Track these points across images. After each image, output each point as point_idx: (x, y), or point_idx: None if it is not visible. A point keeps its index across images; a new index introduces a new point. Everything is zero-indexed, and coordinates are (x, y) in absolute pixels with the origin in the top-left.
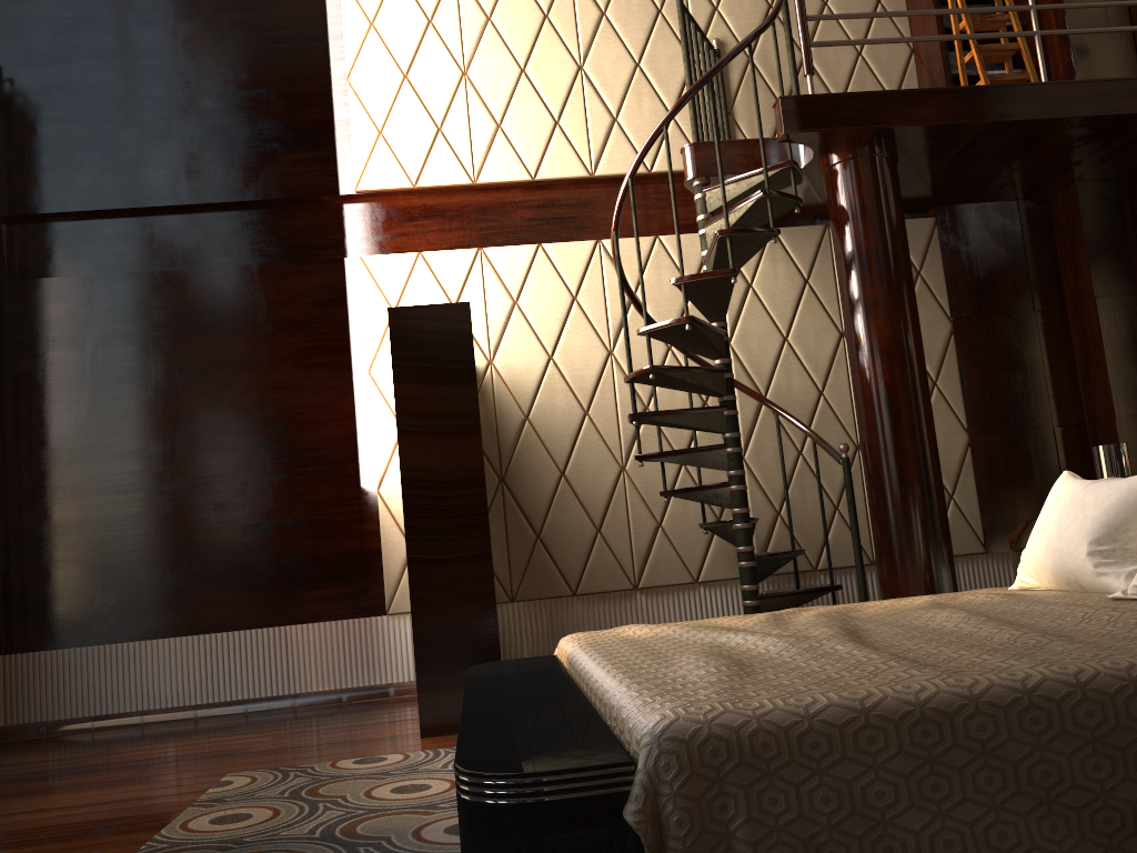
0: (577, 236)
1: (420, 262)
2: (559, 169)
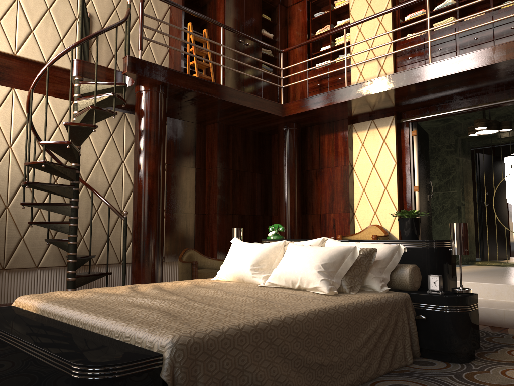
0: None
1: None
2: None
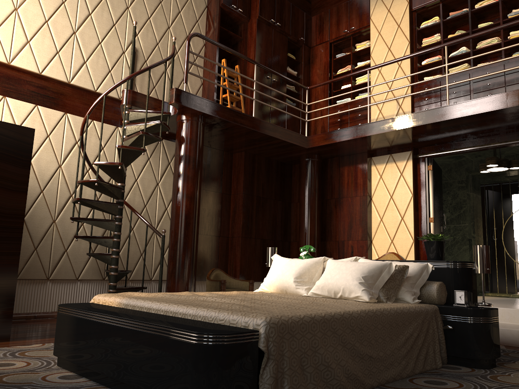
0: (54, 107)
1: None
2: (54, 74)
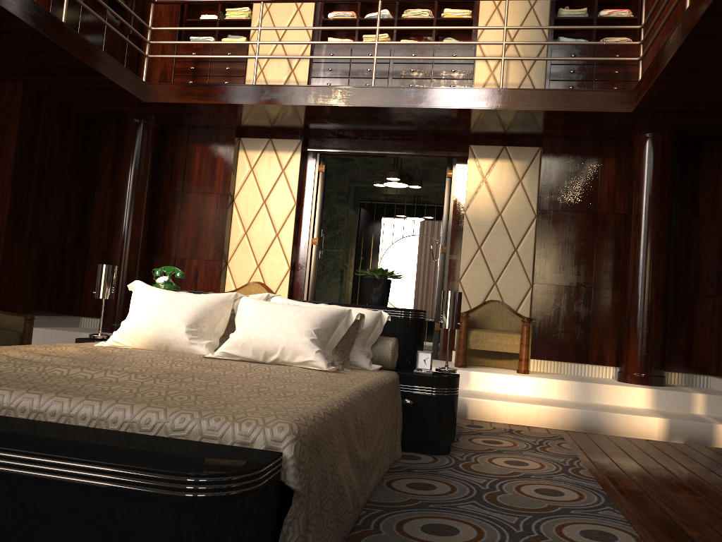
0: None
1: None
2: None
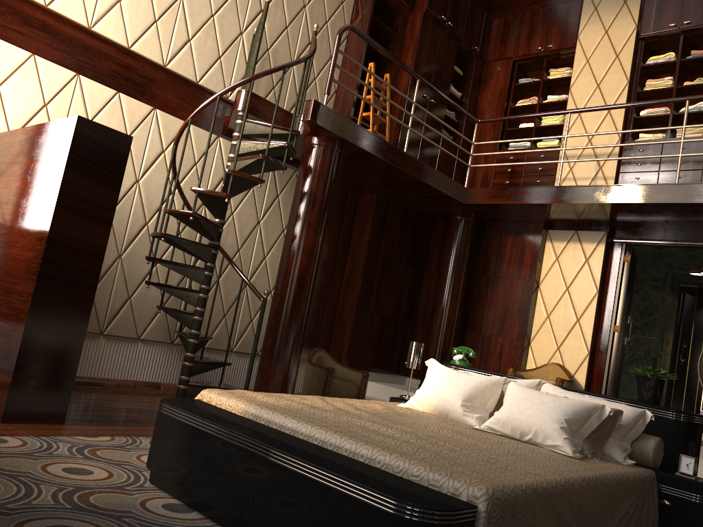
0: (140, 97)
1: (31, 61)
2: (147, 51)
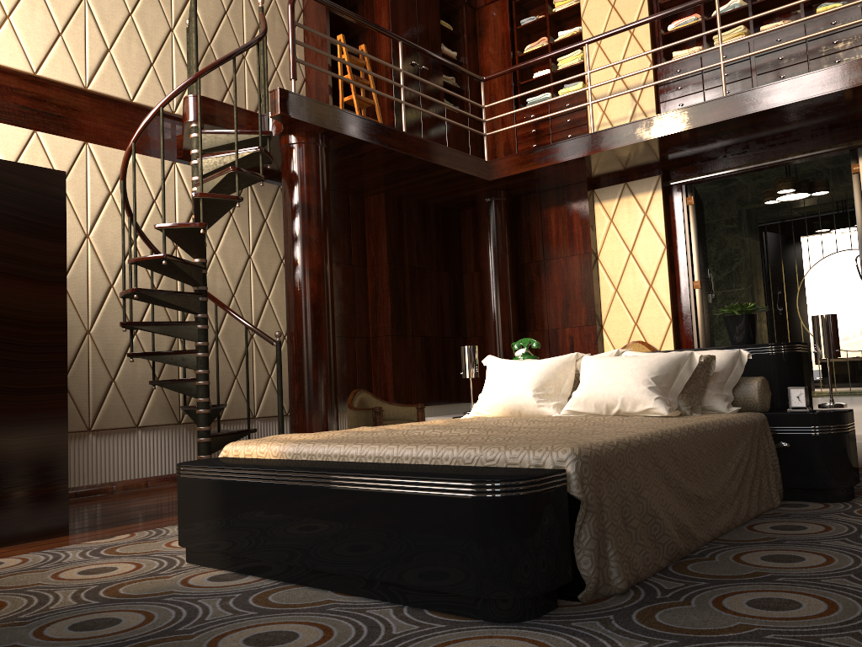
0: (64, 133)
1: None
2: (59, 73)
